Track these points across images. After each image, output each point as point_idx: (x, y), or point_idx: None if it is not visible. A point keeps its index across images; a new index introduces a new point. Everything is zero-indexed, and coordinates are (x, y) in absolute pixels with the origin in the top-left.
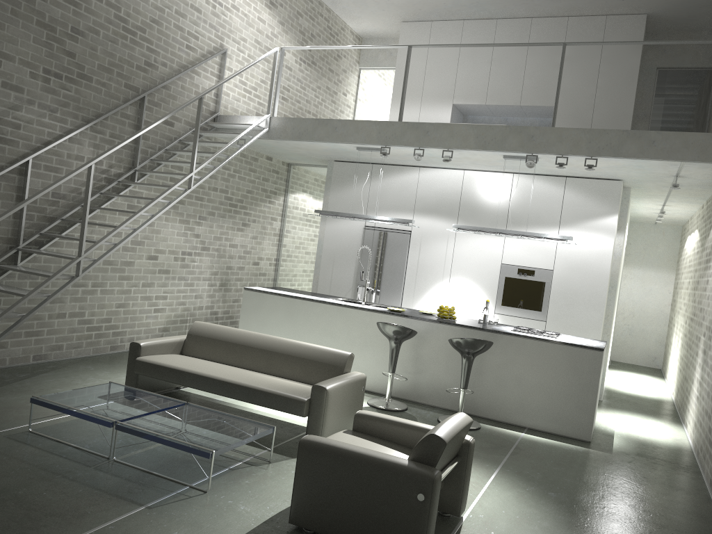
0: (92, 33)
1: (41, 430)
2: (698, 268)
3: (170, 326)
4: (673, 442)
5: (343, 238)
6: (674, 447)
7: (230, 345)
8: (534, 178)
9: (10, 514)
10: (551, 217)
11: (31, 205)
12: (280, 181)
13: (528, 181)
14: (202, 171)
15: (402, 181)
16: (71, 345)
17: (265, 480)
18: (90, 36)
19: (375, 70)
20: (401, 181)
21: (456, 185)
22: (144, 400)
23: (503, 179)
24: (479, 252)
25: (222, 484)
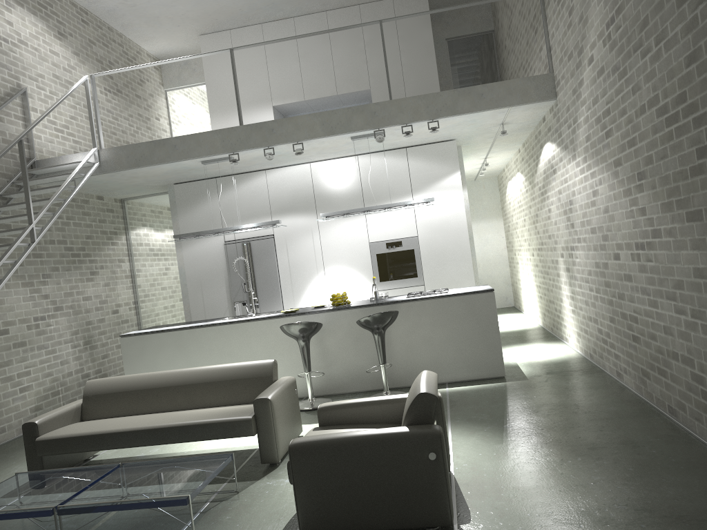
0: None
1: None
2: (532, 203)
3: (42, 403)
4: (566, 355)
5: (205, 260)
6: (569, 359)
7: (138, 393)
8: (377, 155)
9: None
10: (403, 187)
11: None
12: (117, 219)
13: (372, 160)
14: None
15: (251, 187)
16: None
17: (246, 508)
18: None
19: (182, 89)
20: (250, 188)
21: (306, 179)
22: (71, 477)
23: (349, 163)
24: (345, 238)
25: (204, 529)
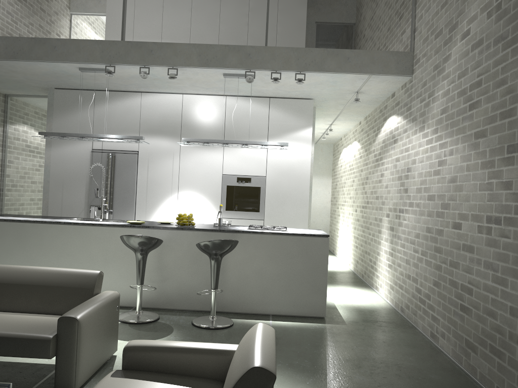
0: None
1: None
2: (364, 168)
3: None
4: (377, 304)
5: (70, 162)
6: (381, 308)
7: None
8: (244, 99)
9: None
10: (261, 132)
11: None
12: None
13: (239, 102)
14: None
15: (125, 105)
16: None
17: None
18: None
19: (86, 16)
20: (125, 106)
21: (177, 107)
22: None
23: (218, 101)
24: (202, 166)
25: None
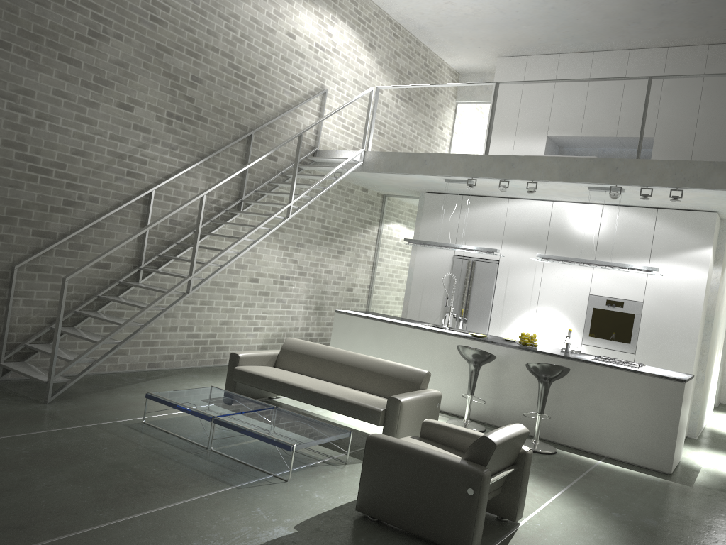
0: (208, 80)
1: (153, 422)
2: None
3: (268, 344)
4: None
5: (432, 267)
6: None
7: (318, 360)
8: (624, 209)
9: (127, 481)
10: (642, 248)
11: (152, 230)
12: (375, 211)
13: (617, 213)
14: (301, 201)
15: (491, 211)
16: (180, 356)
17: (340, 476)
18: (207, 83)
19: (471, 104)
20: (490, 212)
21: (544, 216)
22: (239, 402)
23: (592, 210)
24: (567, 283)
25: (302, 476)
